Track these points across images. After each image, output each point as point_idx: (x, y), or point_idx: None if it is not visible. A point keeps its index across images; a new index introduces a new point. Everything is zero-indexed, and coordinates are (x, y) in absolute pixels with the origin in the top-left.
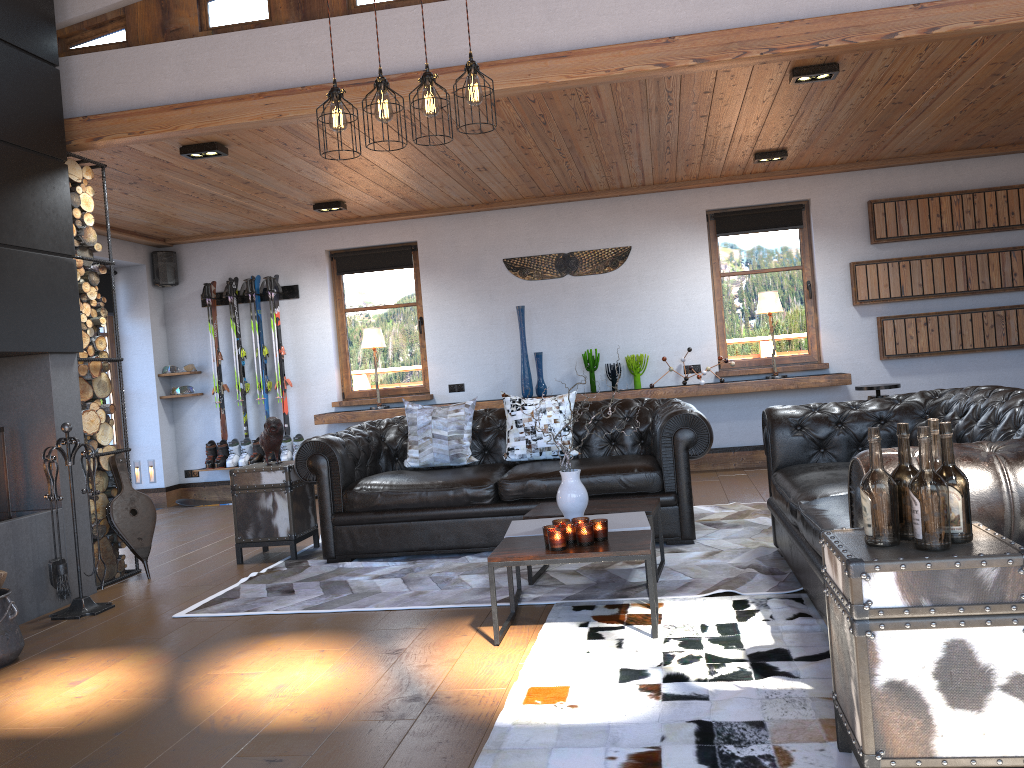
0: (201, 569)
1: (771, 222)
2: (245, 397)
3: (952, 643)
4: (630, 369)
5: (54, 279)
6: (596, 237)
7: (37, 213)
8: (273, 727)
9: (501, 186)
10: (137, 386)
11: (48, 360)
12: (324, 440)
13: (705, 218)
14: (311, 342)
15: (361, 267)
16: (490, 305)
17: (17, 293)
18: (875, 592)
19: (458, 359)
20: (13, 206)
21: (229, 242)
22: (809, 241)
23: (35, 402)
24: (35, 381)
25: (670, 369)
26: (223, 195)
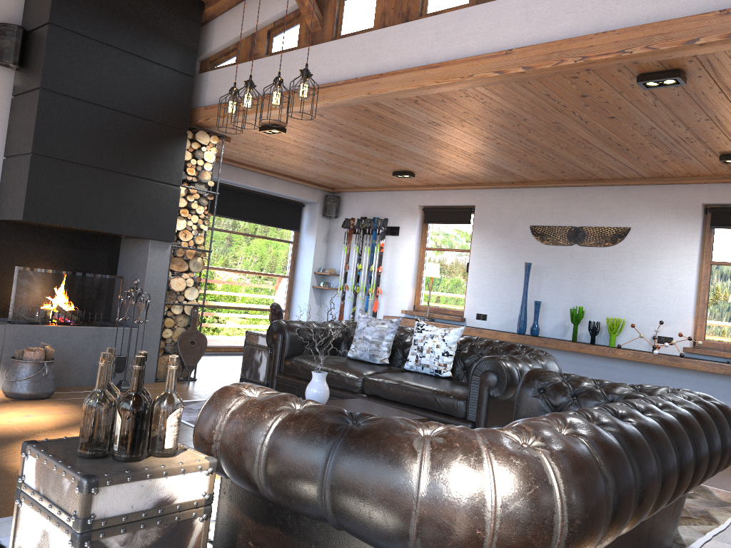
0: (218, 388)
1: None
2: (356, 296)
3: (44, 532)
4: (608, 329)
5: (161, 197)
6: (603, 217)
7: (157, 159)
8: (10, 464)
9: (514, 169)
10: (302, 277)
11: (149, 243)
12: (282, 323)
13: (700, 210)
14: (399, 266)
15: (438, 219)
16: (515, 259)
17: (130, 202)
18: (27, 470)
19: (486, 296)
20: (139, 154)
21: (368, 194)
22: None
23: (141, 266)
24: (143, 254)
25: (640, 336)
26: (328, 161)
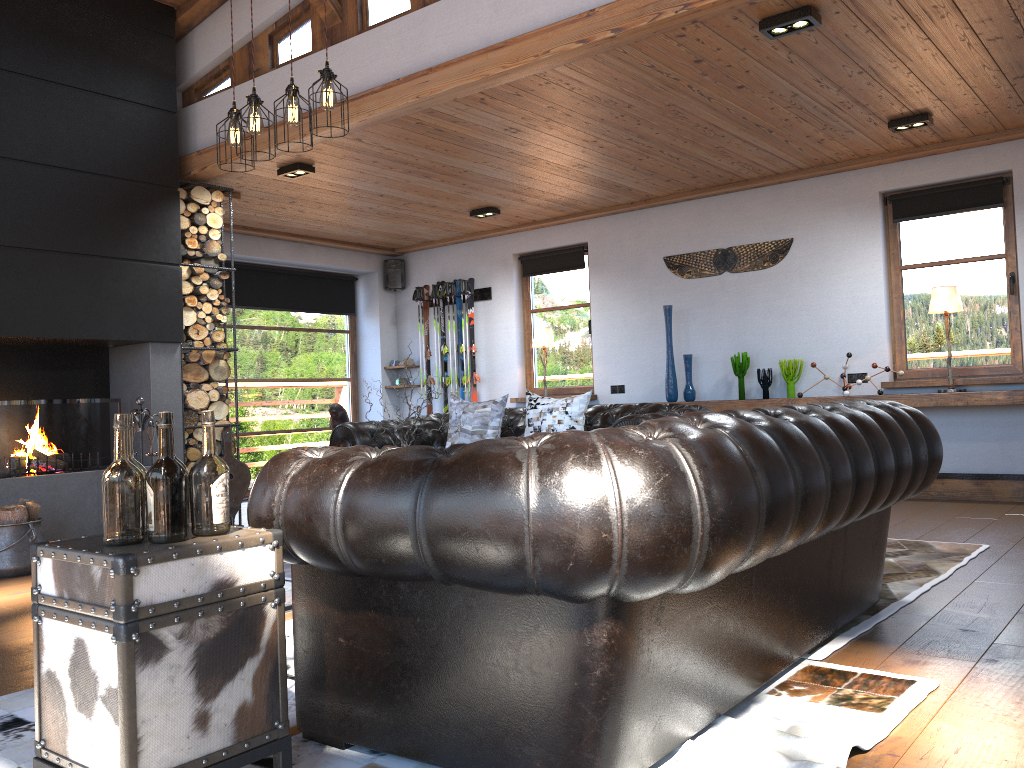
0: None
1: (961, 201)
2: (446, 390)
3: (78, 642)
4: (783, 376)
5: (156, 283)
6: (756, 230)
7: (142, 231)
8: (7, 643)
9: (631, 182)
10: (369, 377)
11: (149, 347)
12: (349, 426)
13: (878, 201)
14: (499, 341)
15: (542, 269)
16: (650, 305)
17: (114, 294)
18: (43, 577)
19: (620, 360)
20: (116, 226)
21: (442, 249)
22: (1015, 222)
23: (142, 380)
24: (142, 364)
25: (824, 377)
26: (380, 208)
